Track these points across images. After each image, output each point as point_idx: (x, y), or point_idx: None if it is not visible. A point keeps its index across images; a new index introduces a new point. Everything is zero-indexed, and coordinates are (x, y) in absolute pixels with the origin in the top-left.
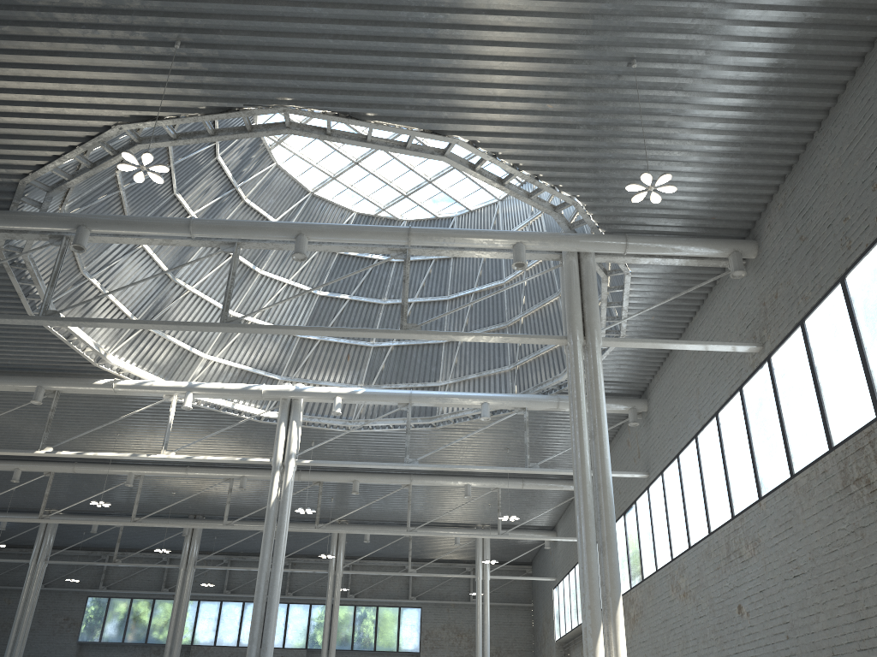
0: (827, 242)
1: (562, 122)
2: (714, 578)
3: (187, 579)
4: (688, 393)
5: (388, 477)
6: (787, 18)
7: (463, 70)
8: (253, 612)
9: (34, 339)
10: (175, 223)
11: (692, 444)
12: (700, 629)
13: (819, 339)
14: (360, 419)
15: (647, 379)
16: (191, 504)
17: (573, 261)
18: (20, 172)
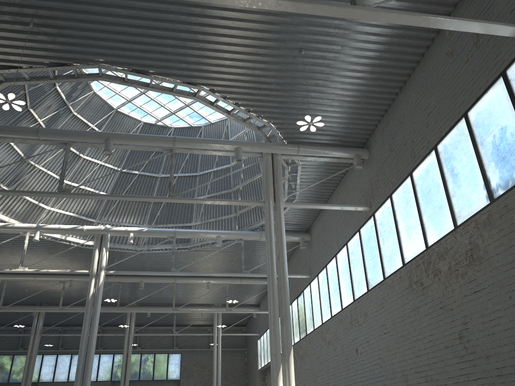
0: (404, 153)
1: (263, 81)
2: (344, 334)
3: (35, 342)
4: (332, 231)
5: (161, 279)
6: (384, 32)
7: (206, 49)
8: (77, 363)
9: None
10: (28, 130)
11: (333, 259)
12: (336, 362)
13: (399, 205)
14: (144, 245)
15: (310, 222)
16: (38, 296)
17: (269, 158)
18: None
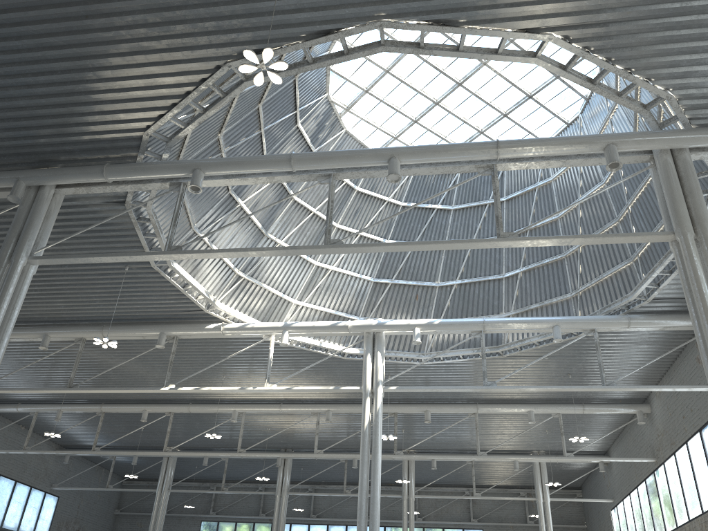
0: None
1: (664, 1)
2: None
3: (283, 504)
4: None
5: (456, 407)
6: None
7: None
8: (357, 527)
9: (157, 290)
10: (277, 159)
11: None
12: None
13: None
14: (432, 352)
15: None
16: (282, 438)
17: (668, 158)
18: (143, 124)
